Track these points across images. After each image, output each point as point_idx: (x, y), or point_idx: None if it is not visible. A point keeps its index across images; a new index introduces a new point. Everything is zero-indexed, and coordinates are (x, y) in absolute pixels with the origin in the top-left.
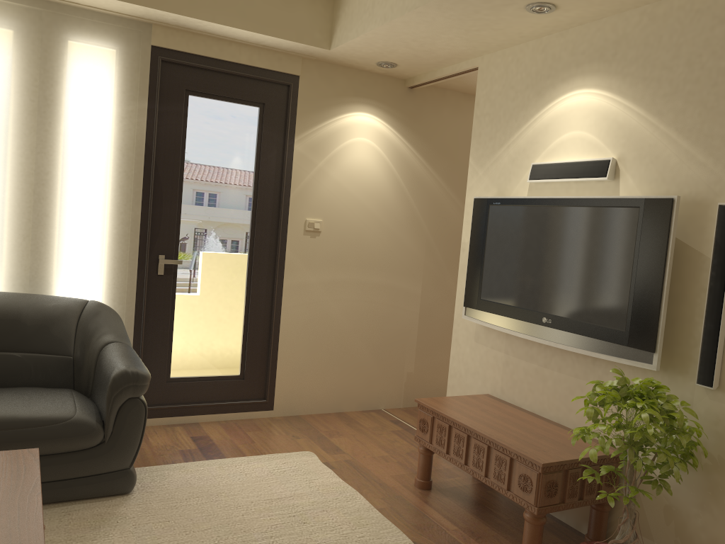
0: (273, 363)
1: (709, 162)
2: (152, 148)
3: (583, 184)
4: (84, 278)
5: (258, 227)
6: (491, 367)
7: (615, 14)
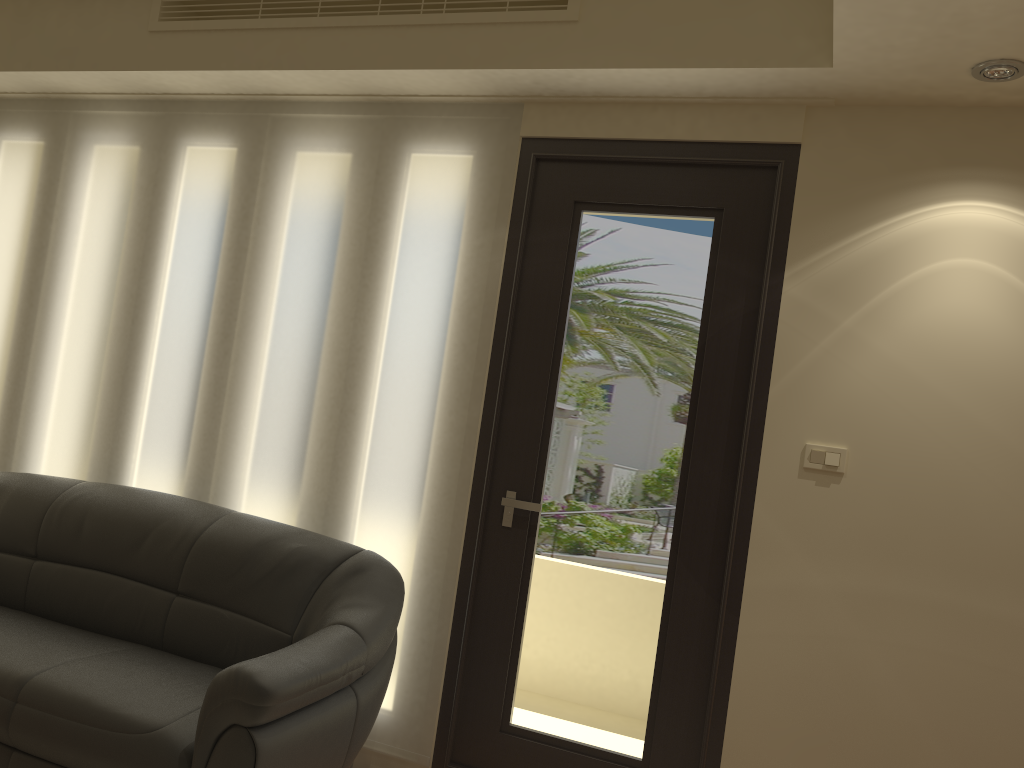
0: (712, 754)
1: None
2: (509, 304)
3: None
4: (389, 515)
5: (695, 453)
6: None
7: None
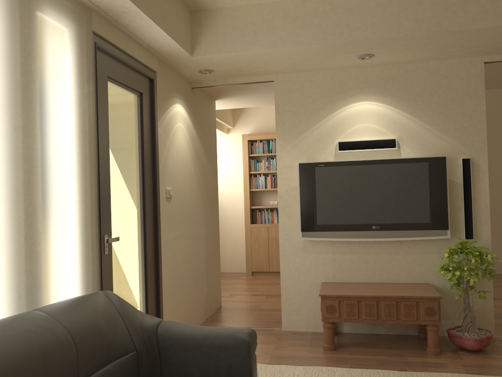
0: (162, 312)
1: (450, 140)
2: (97, 130)
3: (376, 152)
4: (68, 271)
5: (146, 198)
6: (321, 265)
7: (382, 65)
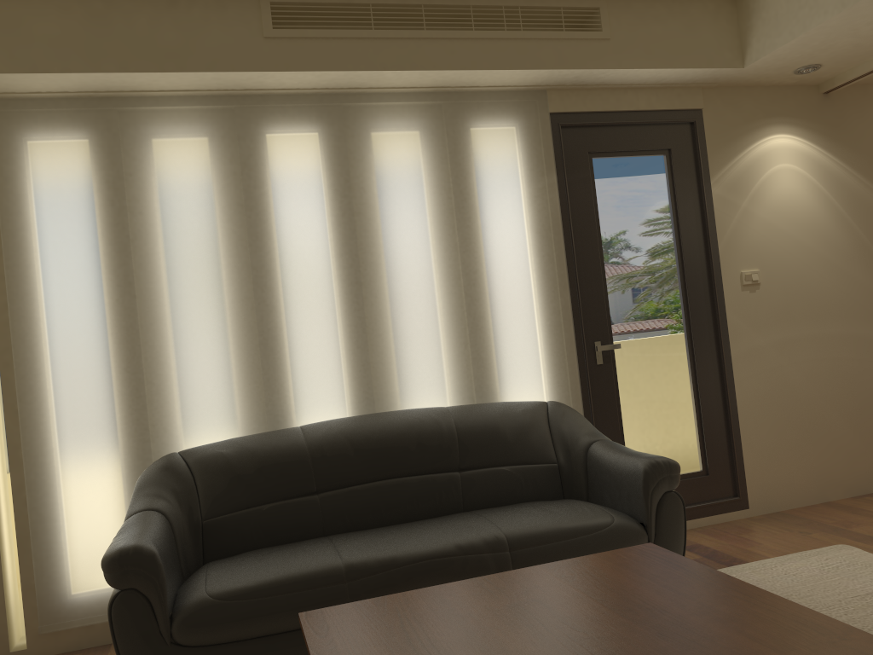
0: (738, 450)
1: None
2: (568, 223)
3: None
4: (528, 380)
5: (689, 291)
6: None
7: None
